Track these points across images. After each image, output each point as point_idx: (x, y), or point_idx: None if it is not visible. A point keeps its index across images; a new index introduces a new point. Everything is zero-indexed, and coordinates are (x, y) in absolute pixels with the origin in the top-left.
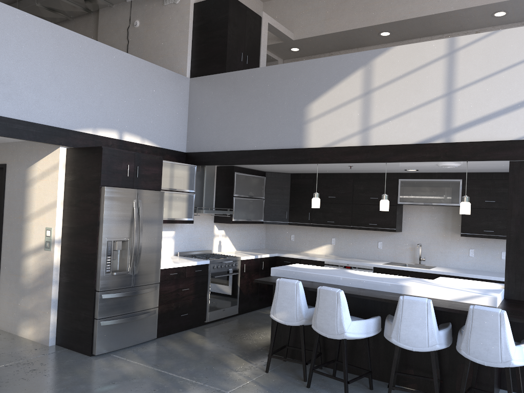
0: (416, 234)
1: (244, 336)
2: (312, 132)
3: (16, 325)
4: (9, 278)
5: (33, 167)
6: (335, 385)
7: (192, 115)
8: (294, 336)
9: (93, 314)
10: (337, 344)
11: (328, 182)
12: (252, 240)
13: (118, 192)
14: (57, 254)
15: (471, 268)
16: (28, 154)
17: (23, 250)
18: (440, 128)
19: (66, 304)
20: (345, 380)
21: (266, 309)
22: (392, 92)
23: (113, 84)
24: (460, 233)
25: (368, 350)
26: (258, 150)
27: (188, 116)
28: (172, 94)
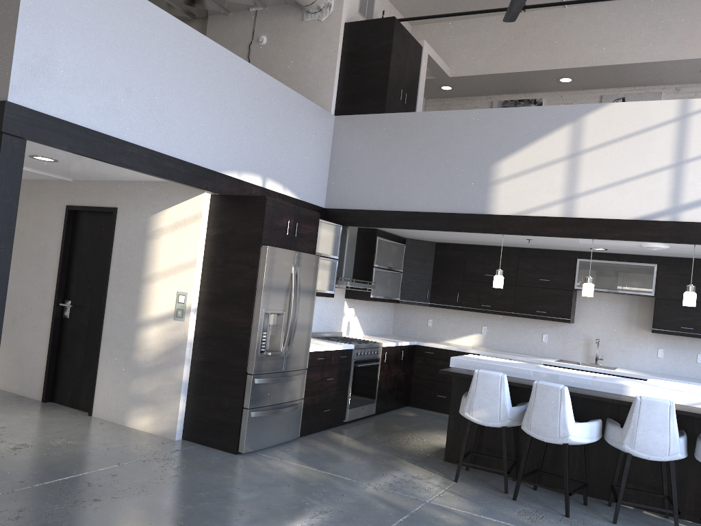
0: (592, 327)
1: (399, 440)
2: (500, 196)
3: (123, 413)
4: (116, 353)
5: (160, 215)
6: (542, 499)
7: (336, 162)
8: (478, 441)
9: (242, 403)
10: (543, 451)
11: (485, 257)
12: (380, 323)
13: (279, 254)
14: (191, 325)
15: (658, 372)
16: (153, 198)
17: (139, 319)
18: (666, 204)
19: (201, 389)
20: (566, 491)
21: (402, 410)
22: (606, 156)
23: (261, 118)
24: (647, 329)
25: (584, 459)
26: (427, 213)
27: (329, 163)
28: (316, 134)
